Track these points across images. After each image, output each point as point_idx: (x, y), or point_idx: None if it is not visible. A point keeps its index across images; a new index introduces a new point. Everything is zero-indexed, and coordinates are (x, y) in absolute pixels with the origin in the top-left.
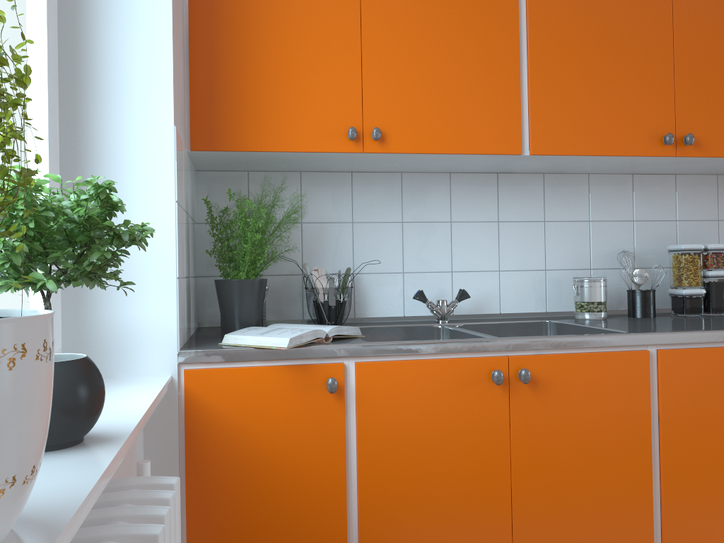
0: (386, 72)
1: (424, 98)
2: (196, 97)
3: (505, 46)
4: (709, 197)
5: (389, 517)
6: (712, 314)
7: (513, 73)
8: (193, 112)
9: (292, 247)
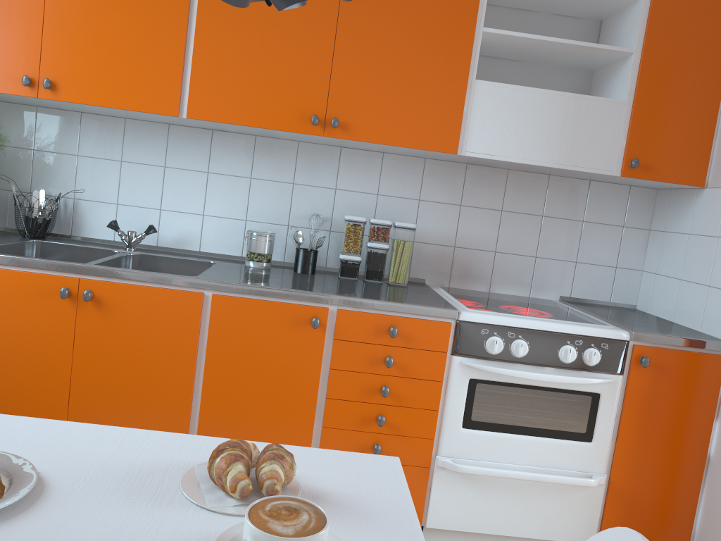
0: (64, 31)
1: (95, 58)
2: None
3: (174, 20)
4: (413, 178)
5: None
6: (365, 280)
7: (179, 45)
8: None
9: (23, 169)
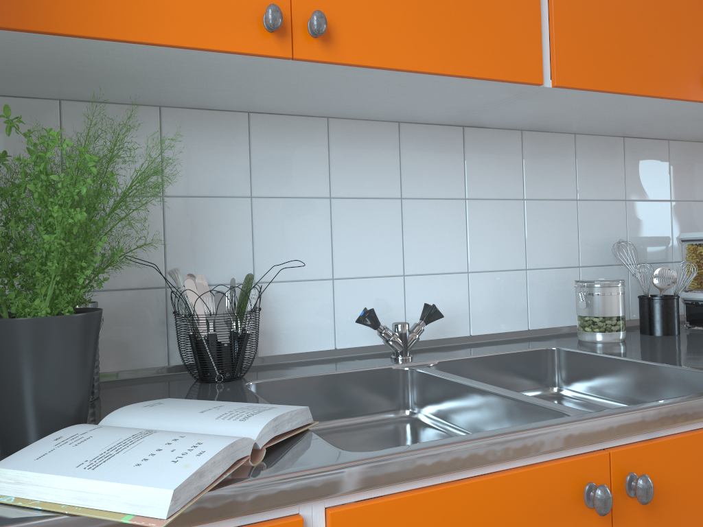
0: None
1: None
2: None
3: None
4: (702, 171)
5: None
6: None
7: None
8: None
9: (146, 239)
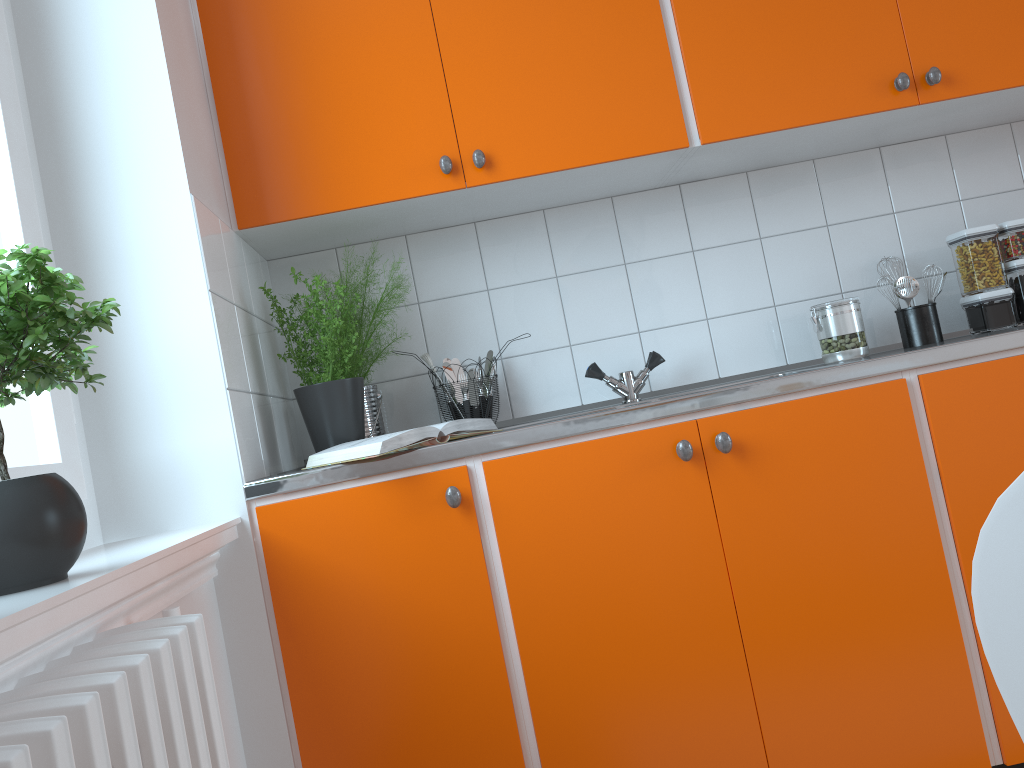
0: (478, 74)
1: (537, 98)
2: (234, 159)
3: (638, 4)
4: (1004, 158)
5: (565, 666)
6: None
7: (656, 39)
8: (233, 180)
9: (411, 337)
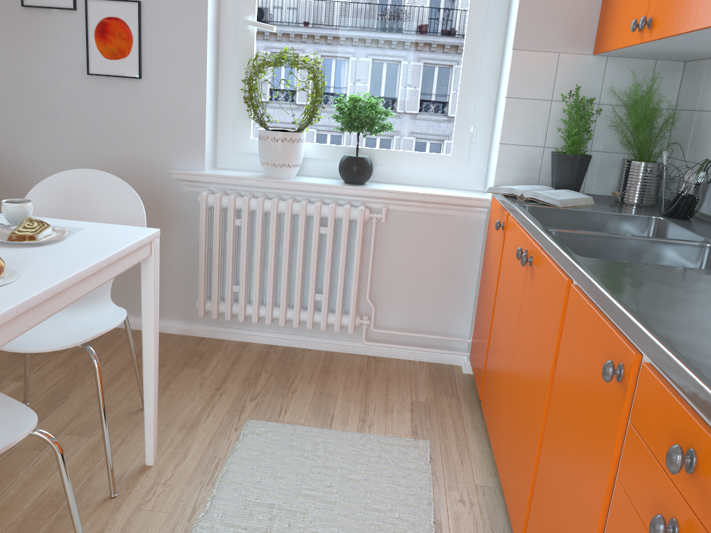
0: None
1: None
2: (601, 11)
3: None
4: None
5: (495, 327)
6: None
7: None
8: (598, 24)
9: (710, 136)
